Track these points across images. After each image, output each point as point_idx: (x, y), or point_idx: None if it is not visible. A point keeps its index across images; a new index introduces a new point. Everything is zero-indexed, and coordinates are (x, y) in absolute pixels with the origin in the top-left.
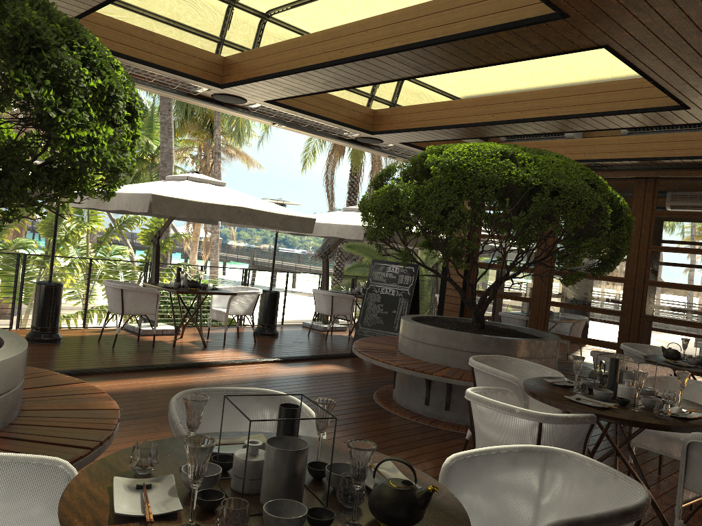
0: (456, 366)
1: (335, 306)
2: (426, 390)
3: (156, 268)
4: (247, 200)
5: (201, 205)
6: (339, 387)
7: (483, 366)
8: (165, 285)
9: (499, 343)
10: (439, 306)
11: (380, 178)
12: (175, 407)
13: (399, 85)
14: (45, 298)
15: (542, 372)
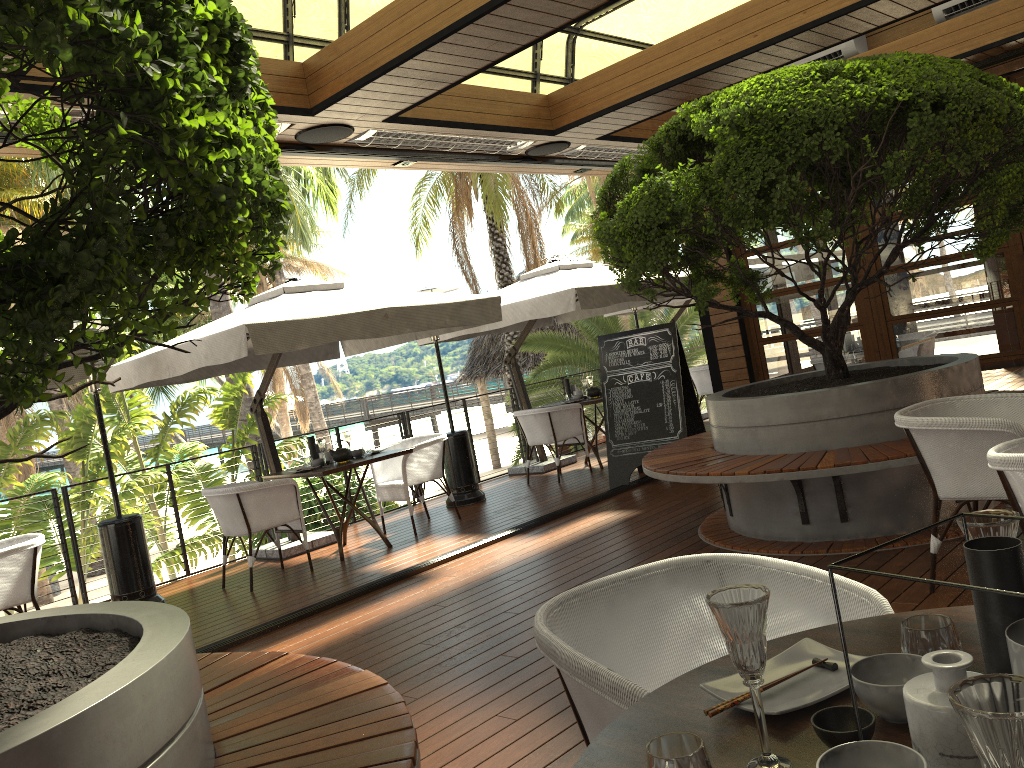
0: (838, 446)
1: (557, 427)
2: (797, 500)
3: (271, 449)
4: (387, 297)
5: (325, 321)
6: (638, 541)
7: (934, 421)
8: (299, 470)
9: (899, 387)
10: (713, 380)
11: (612, 184)
12: (563, 641)
13: (570, 47)
14: (121, 546)
15: (1019, 405)
